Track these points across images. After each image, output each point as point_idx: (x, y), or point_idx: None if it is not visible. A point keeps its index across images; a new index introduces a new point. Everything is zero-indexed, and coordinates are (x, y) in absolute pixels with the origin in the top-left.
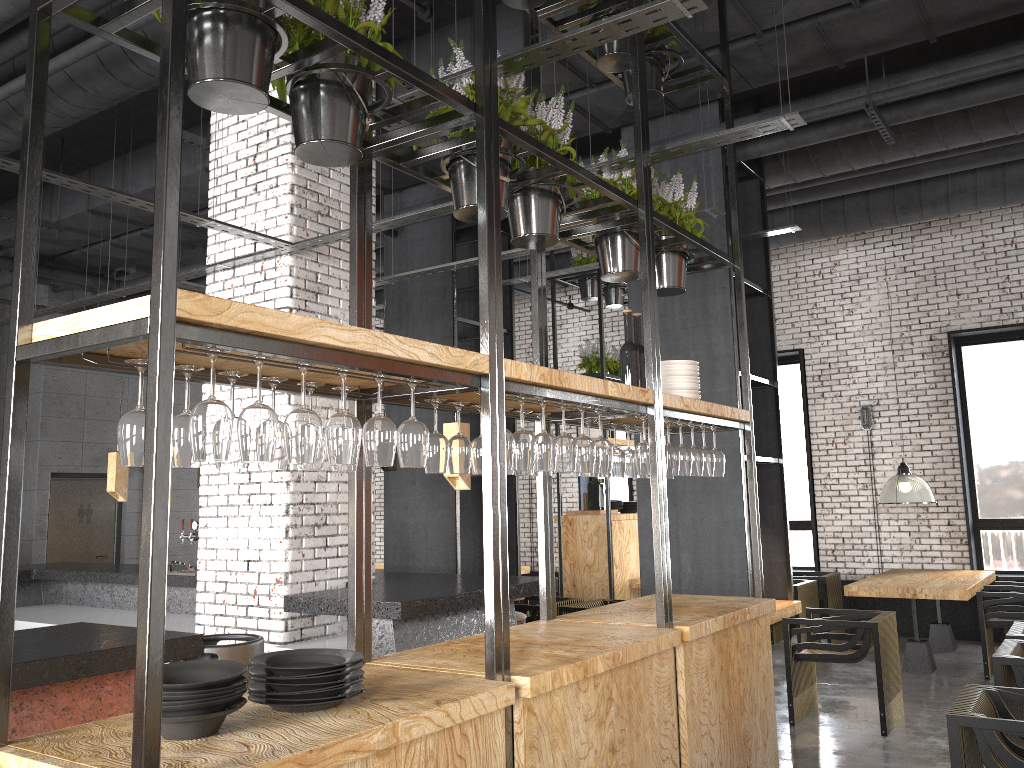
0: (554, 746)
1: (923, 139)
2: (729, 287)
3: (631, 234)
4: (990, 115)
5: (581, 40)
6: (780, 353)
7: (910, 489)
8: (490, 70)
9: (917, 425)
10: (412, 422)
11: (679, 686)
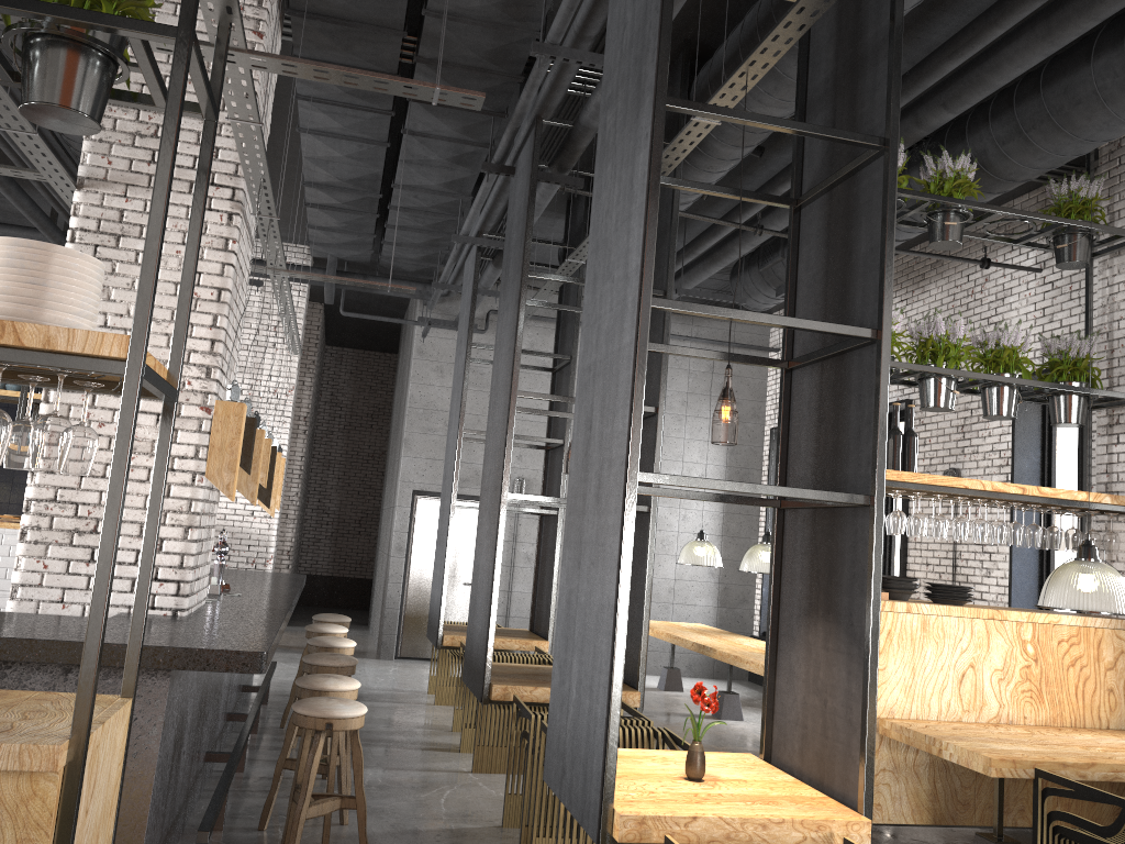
0: None
1: None
2: (650, 131)
3: None
4: None
5: None
6: None
7: None
8: None
9: None
10: None
11: None
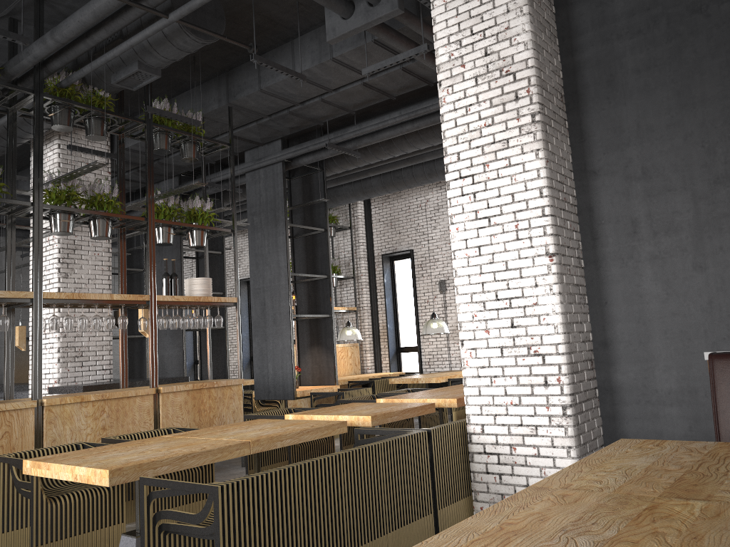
0: (64, 423)
1: (391, 149)
2: (285, 232)
3: (163, 227)
4: (415, 138)
5: (77, 173)
6: (401, 252)
7: (433, 326)
8: (39, 189)
9: None
10: (1, 316)
11: (160, 410)
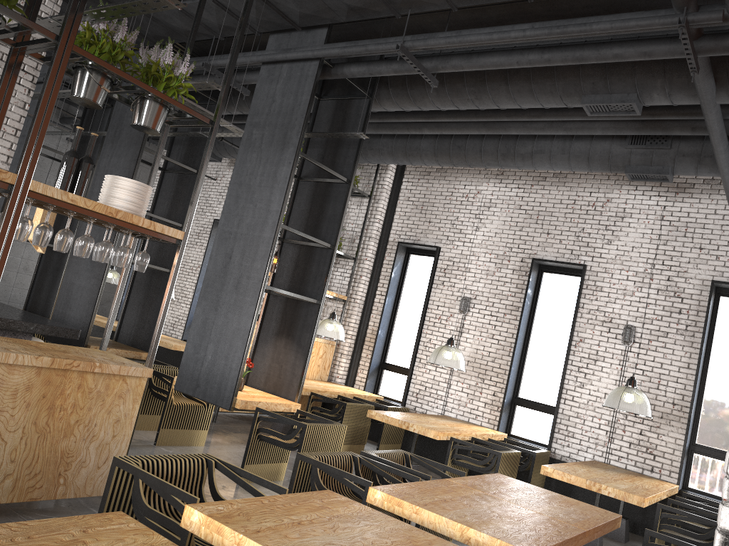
0: None
1: (479, 95)
2: (292, 163)
3: (92, 71)
4: (522, 86)
5: None
6: (425, 246)
7: (446, 356)
8: None
9: (495, 320)
10: None
11: None
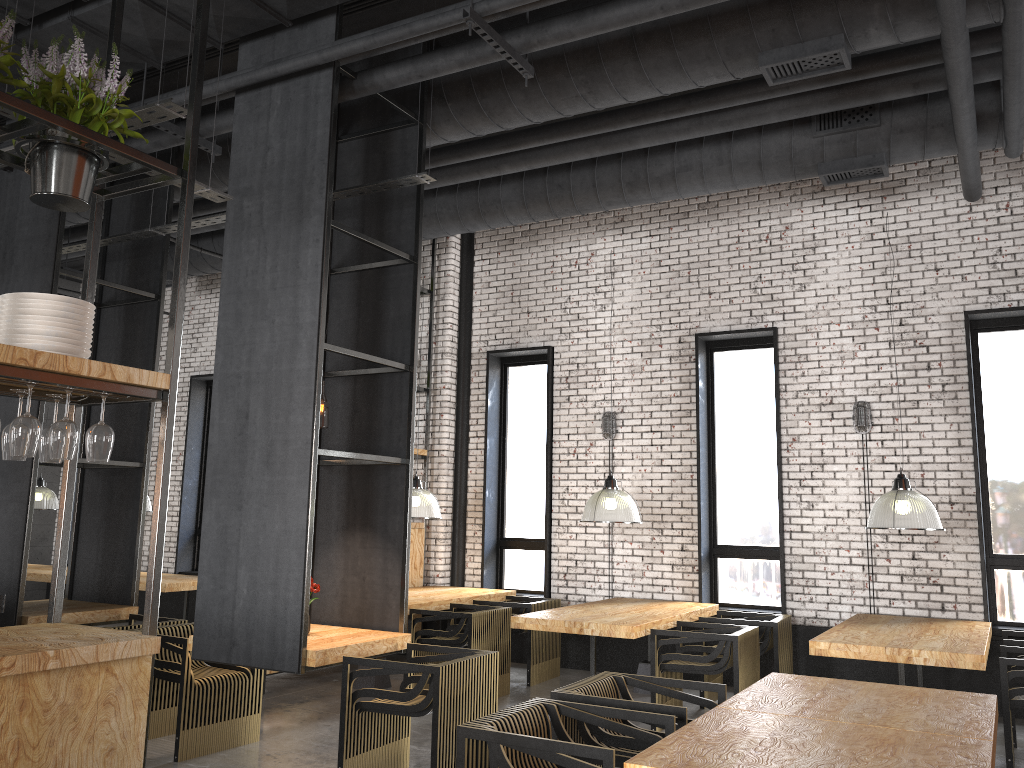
0: None
1: (595, 85)
2: (322, 239)
3: None
4: (661, 58)
5: None
6: (529, 350)
7: (610, 506)
8: None
9: (659, 437)
10: None
11: None
